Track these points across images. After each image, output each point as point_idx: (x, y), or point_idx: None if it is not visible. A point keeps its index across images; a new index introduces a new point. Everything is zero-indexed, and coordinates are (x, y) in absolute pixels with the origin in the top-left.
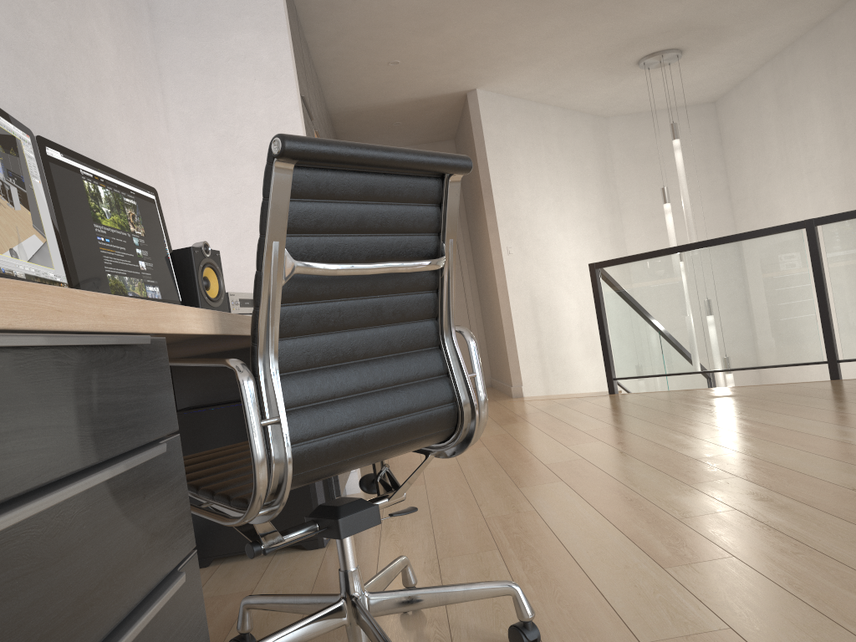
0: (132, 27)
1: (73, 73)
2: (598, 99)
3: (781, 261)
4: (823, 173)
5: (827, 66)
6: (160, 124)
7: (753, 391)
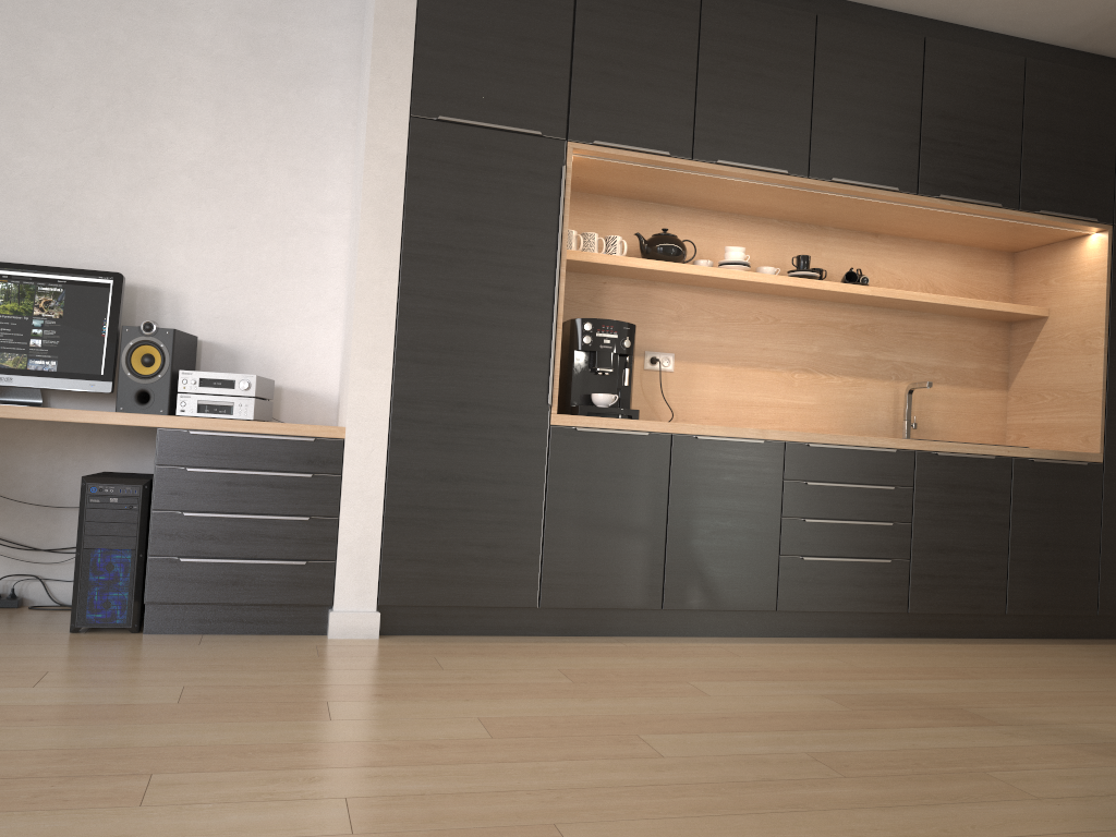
0: (283, 98)
1: (90, 183)
2: None
3: None
4: None
5: None
6: (325, 189)
7: None
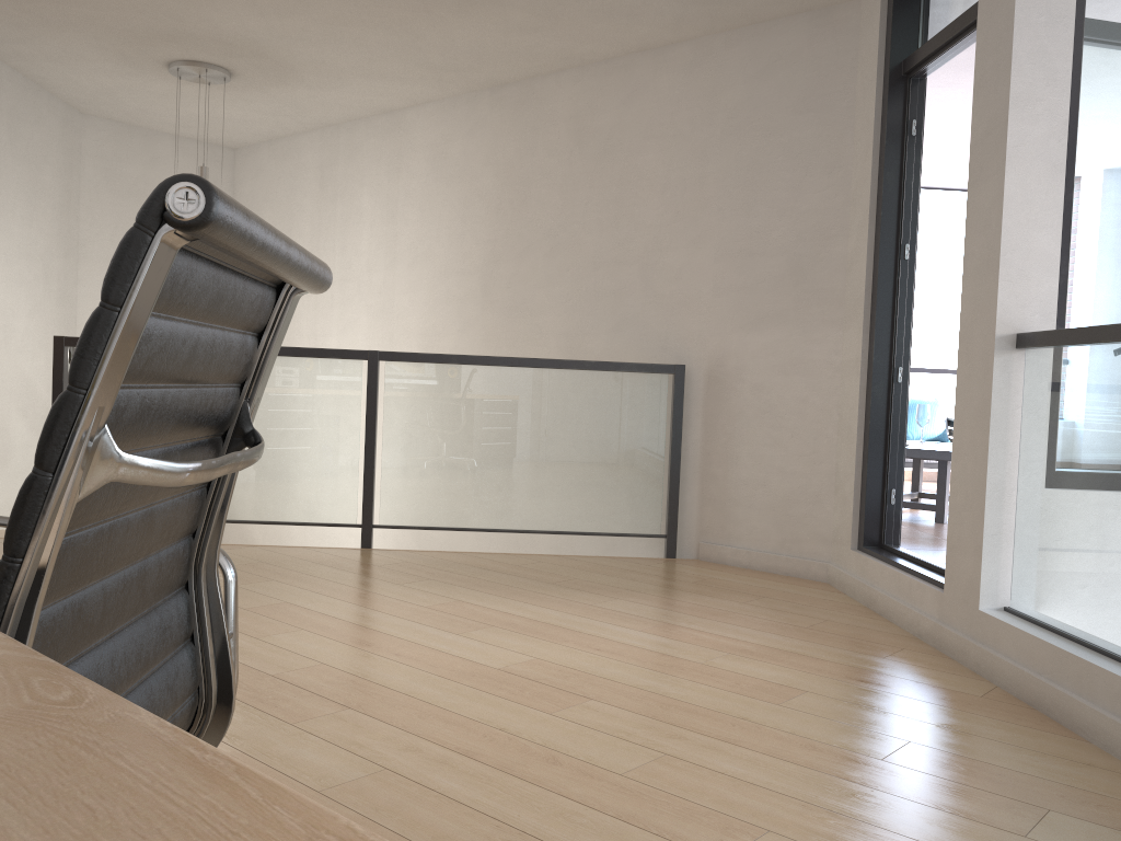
0: None
1: None
2: (87, 87)
3: (332, 393)
4: (360, 287)
5: (391, 165)
6: None
7: (275, 556)
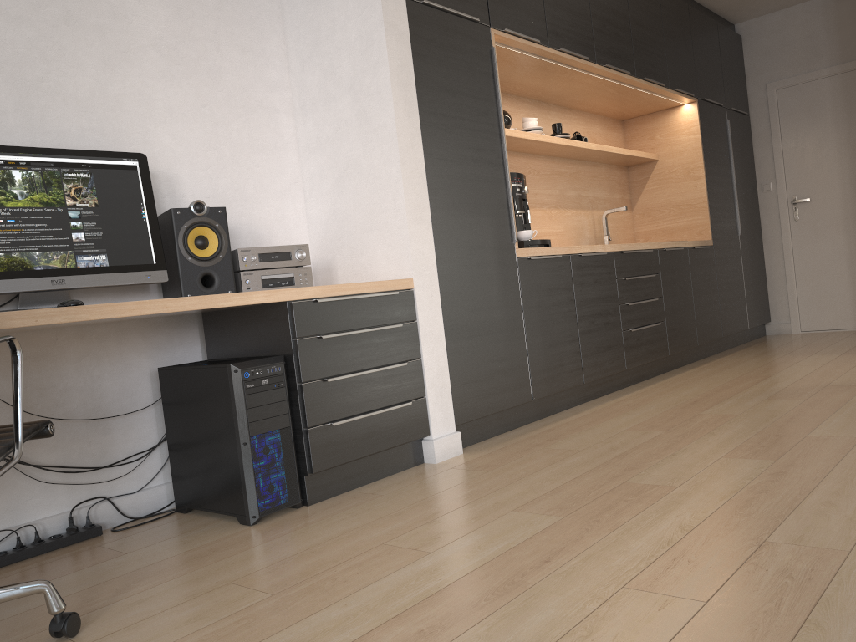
0: None
1: (64, 56)
2: None
3: None
4: None
5: None
6: (269, 69)
7: None
